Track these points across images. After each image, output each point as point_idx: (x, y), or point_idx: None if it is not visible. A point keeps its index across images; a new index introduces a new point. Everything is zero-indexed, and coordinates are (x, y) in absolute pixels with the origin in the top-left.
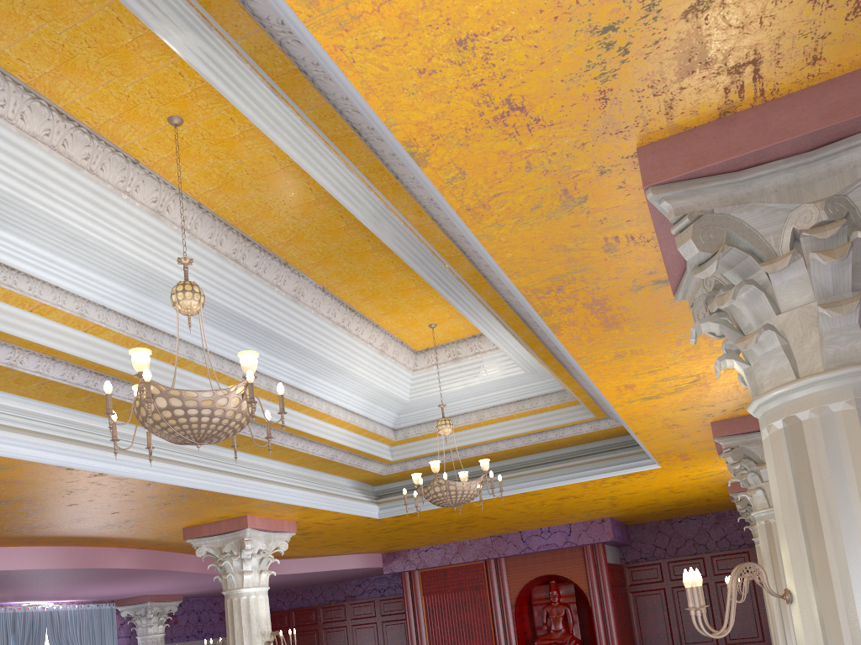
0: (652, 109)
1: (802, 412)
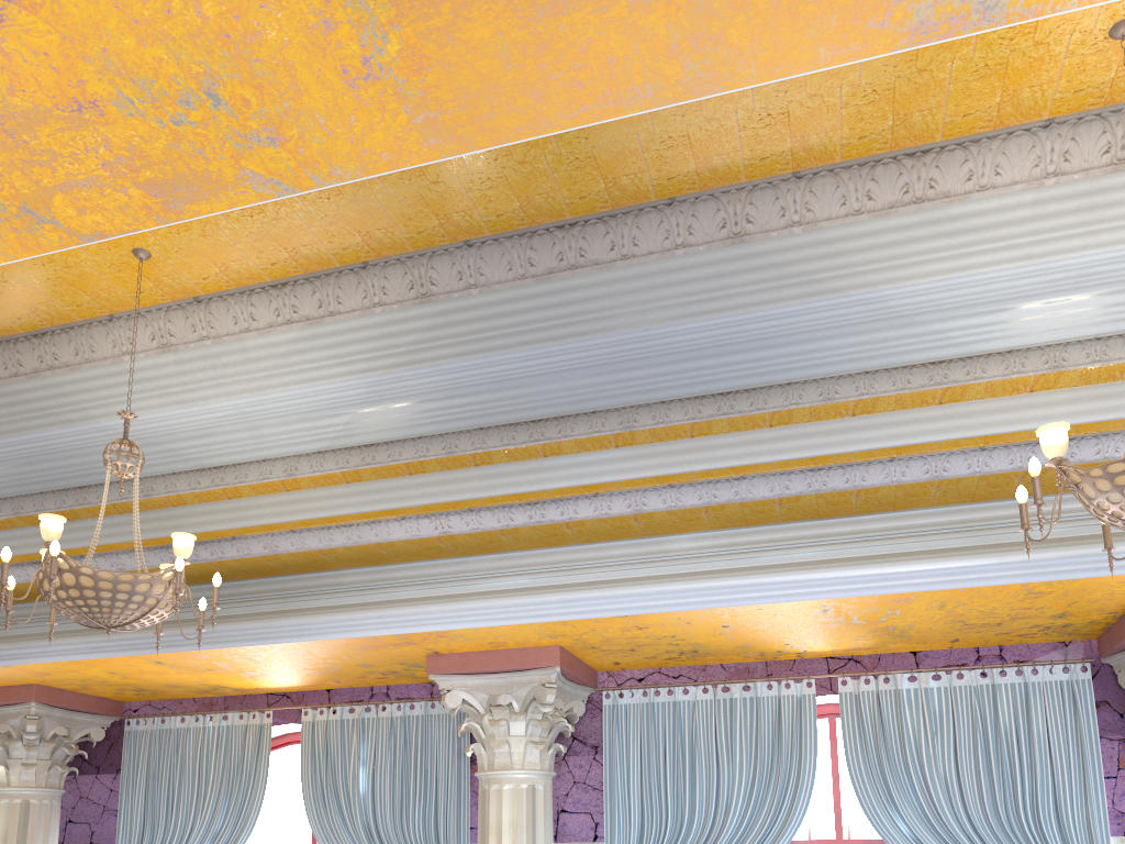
0: (59, 683)
1: (33, 799)
